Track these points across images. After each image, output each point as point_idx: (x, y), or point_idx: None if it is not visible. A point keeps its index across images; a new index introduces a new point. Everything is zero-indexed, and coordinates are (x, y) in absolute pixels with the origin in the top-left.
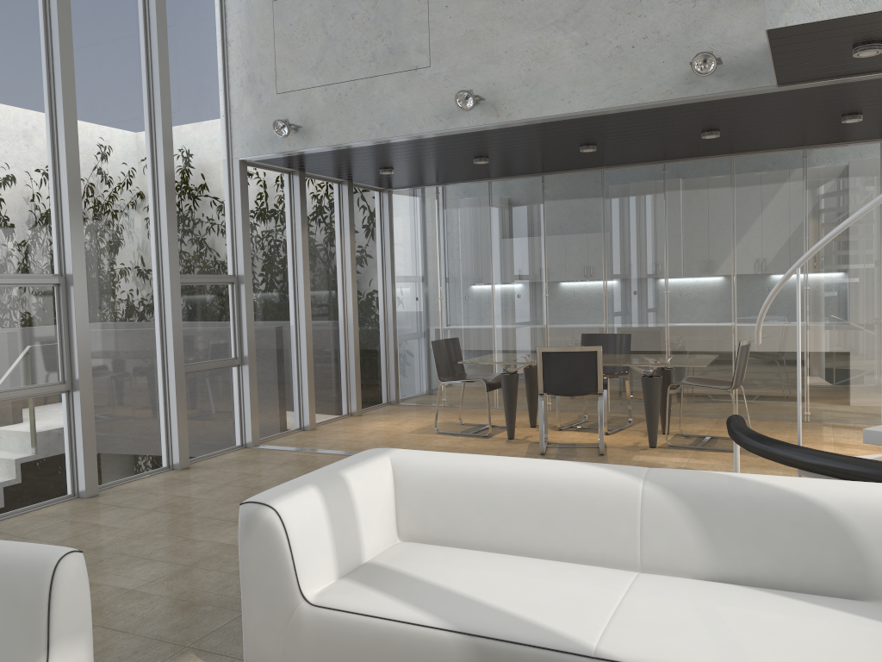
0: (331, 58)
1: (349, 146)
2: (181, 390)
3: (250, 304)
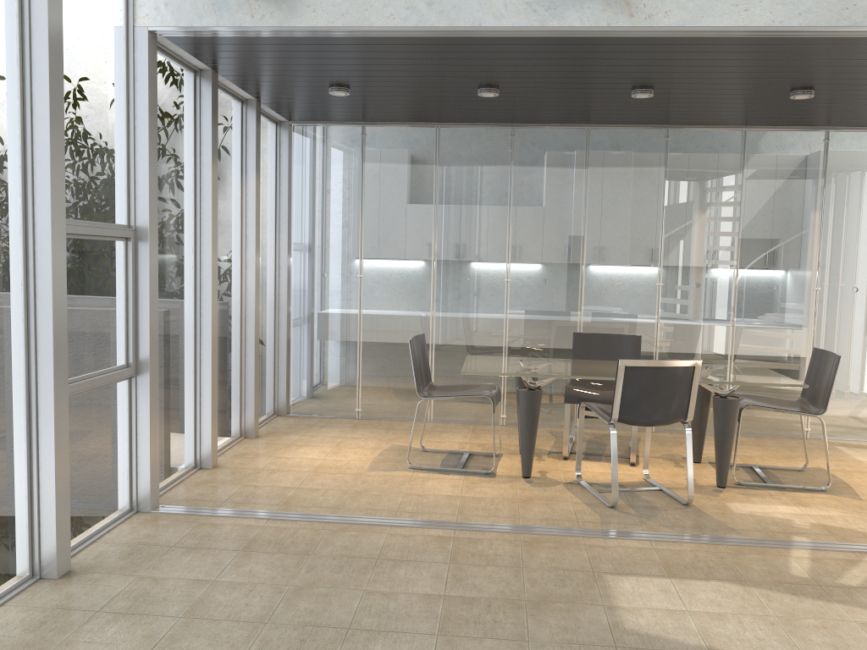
0: None
1: (364, 32)
2: (62, 433)
3: (154, 276)
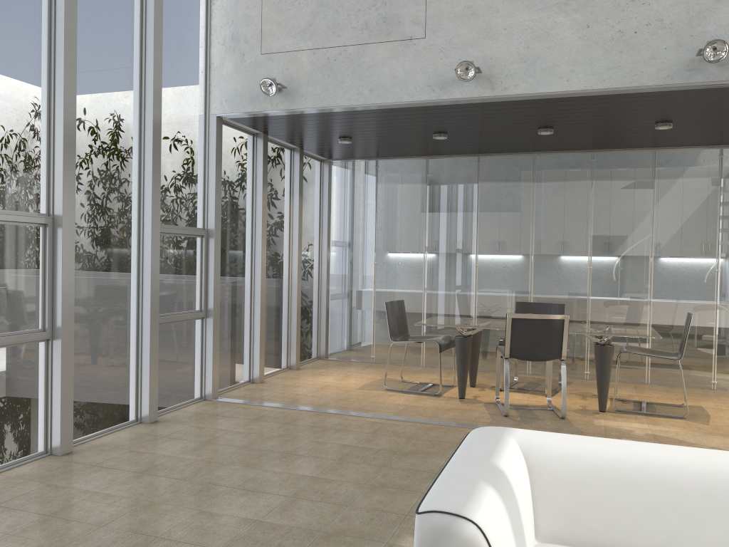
0: (321, 23)
1: (334, 109)
2: (154, 342)
3: (217, 258)
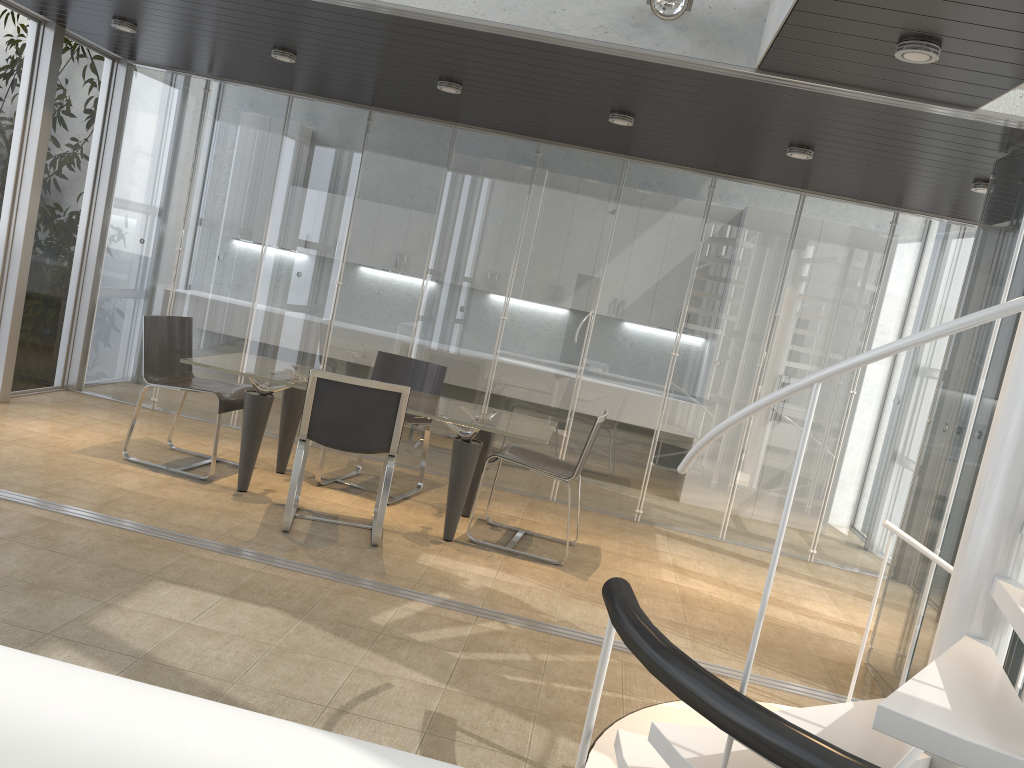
0: None
1: None
2: None
3: None
